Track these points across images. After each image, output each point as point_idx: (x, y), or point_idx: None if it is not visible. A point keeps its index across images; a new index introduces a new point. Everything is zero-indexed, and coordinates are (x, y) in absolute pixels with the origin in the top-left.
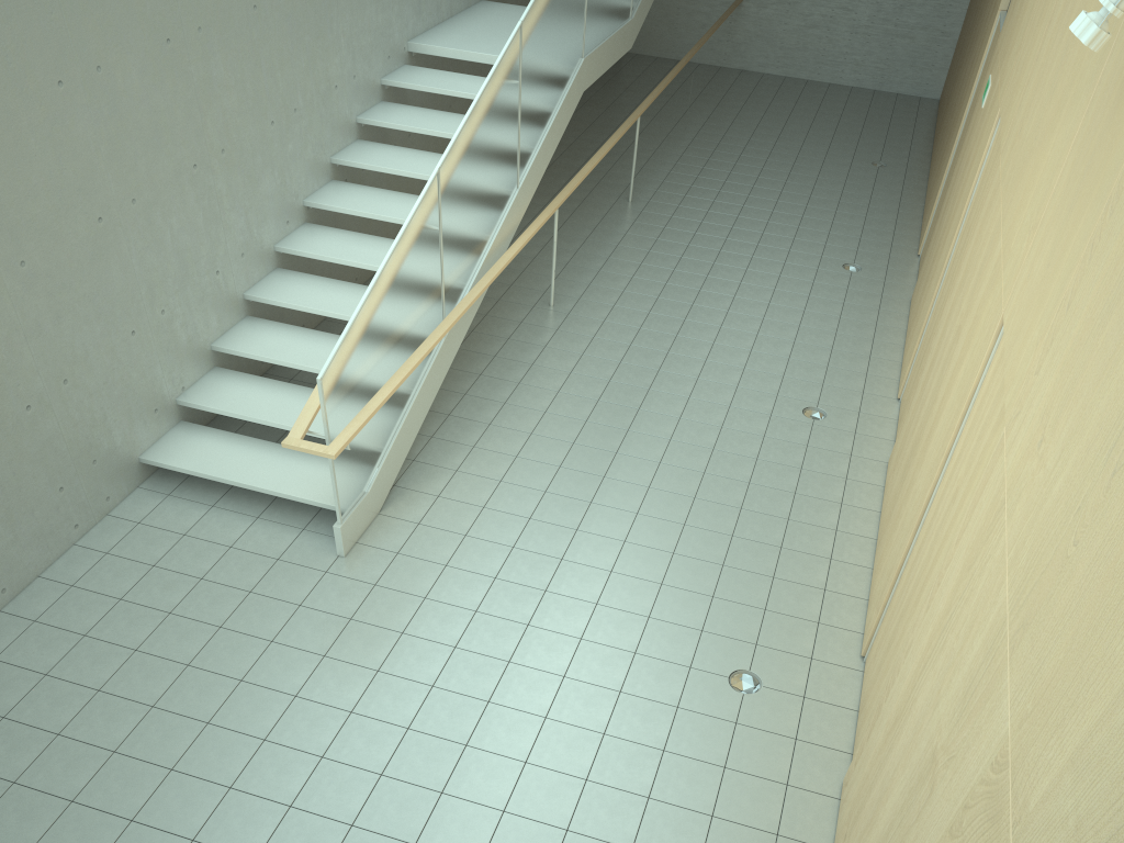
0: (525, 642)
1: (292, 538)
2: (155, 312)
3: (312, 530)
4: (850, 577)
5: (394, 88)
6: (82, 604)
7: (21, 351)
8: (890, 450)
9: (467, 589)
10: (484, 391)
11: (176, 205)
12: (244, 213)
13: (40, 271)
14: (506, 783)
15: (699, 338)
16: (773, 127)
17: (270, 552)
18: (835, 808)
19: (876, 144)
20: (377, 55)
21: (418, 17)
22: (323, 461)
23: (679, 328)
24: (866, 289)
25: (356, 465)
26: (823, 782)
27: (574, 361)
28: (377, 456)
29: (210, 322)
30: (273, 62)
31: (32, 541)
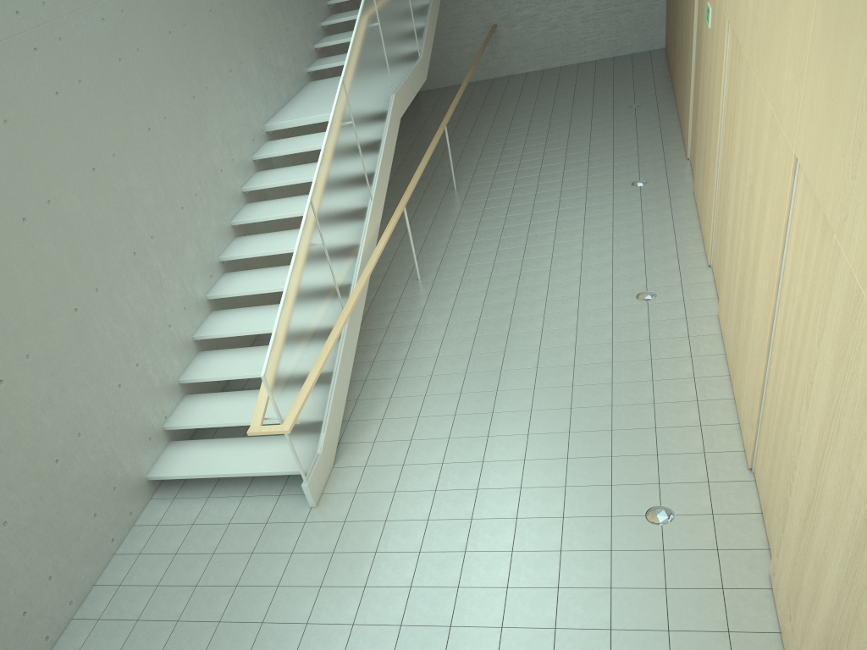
0: (473, 533)
1: (273, 504)
2: (131, 366)
3: (286, 494)
4: (718, 410)
5: (263, 160)
6: (130, 597)
7: (42, 421)
8: (716, 305)
9: (416, 505)
10: (387, 355)
11: (128, 285)
12: (178, 278)
13: (41, 359)
14: (491, 648)
15: (538, 269)
16: (546, 106)
17: (259, 519)
18: (770, 597)
19: (627, 92)
20: (244, 140)
21: (267, 105)
22: (281, 440)
23: (521, 266)
24: (656, 195)
25: (306, 435)
26: (753, 578)
27: (448, 314)
28: (320, 424)
29: (173, 363)
30: (172, 164)
31: (83, 560)
